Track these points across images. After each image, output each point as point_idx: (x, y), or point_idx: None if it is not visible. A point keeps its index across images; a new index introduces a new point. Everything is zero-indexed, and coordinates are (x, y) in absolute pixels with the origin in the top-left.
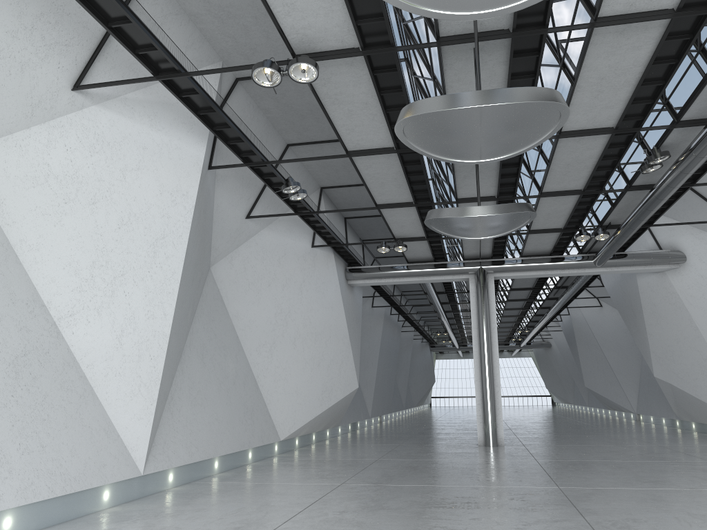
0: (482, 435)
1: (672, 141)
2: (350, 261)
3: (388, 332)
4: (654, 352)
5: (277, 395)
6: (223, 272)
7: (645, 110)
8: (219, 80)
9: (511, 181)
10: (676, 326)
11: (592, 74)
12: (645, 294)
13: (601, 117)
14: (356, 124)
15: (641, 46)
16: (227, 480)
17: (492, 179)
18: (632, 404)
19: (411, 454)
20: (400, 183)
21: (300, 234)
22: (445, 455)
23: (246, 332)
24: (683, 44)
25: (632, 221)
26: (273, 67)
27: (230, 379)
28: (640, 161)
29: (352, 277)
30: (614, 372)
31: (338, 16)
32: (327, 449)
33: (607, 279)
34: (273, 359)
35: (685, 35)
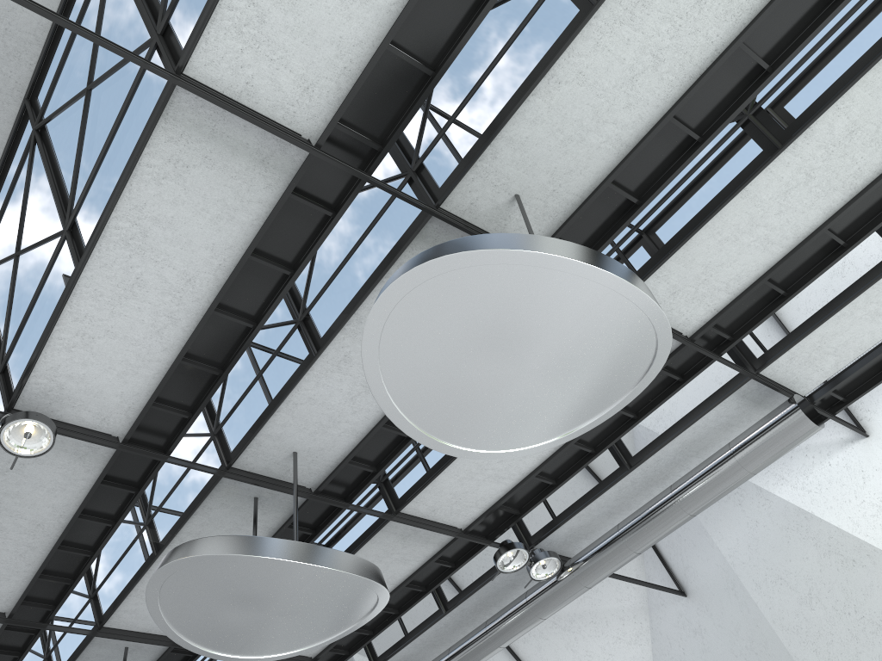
0: None
1: None
2: None
3: None
4: None
5: None
6: None
7: (356, 642)
8: None
9: None
10: None
11: None
12: None
13: None
14: None
15: (409, 560)
16: None
17: None
18: None
19: None
20: None
21: None
22: None
23: None
24: (440, 571)
25: None
26: None
27: None
28: None
29: None
30: None
31: (136, 383)
32: None
33: None
34: None
35: (449, 562)
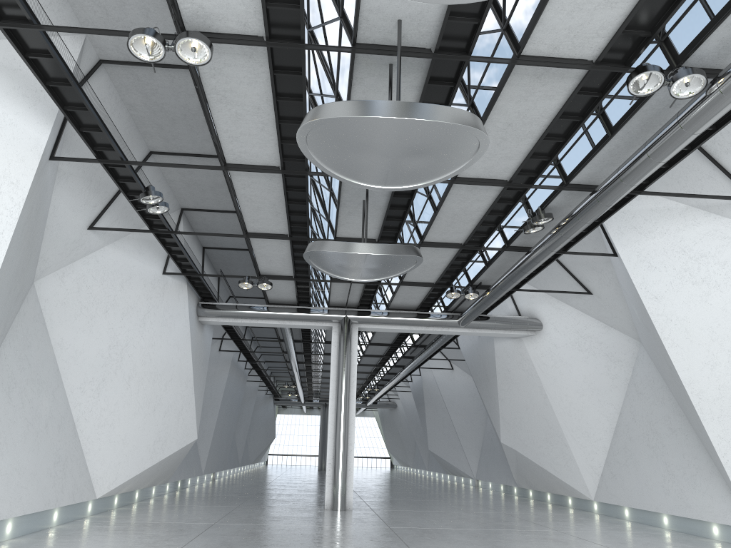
0: (330, 498)
1: (557, 204)
2: (204, 296)
3: (233, 380)
4: (503, 418)
5: (99, 444)
6: (50, 290)
7: (540, 167)
8: (78, 56)
9: (395, 225)
10: (527, 393)
11: (501, 118)
12: (500, 359)
13: (498, 168)
14: (242, 132)
15: (553, 96)
16: None
17: (377, 220)
18: (473, 469)
19: (252, 518)
20: (278, 211)
21: (151, 257)
22: (291, 520)
23: (70, 365)
24: (590, 102)
25: (505, 282)
26: (157, 37)
27: (42, 420)
28: (522, 222)
29: (205, 313)
30: (458, 436)
31: None
32: (153, 510)
33: (464, 341)
34: (99, 399)
35: (595, 92)
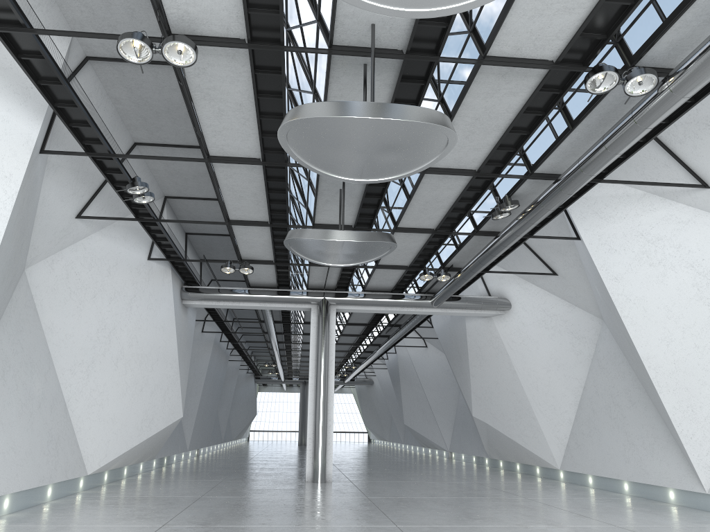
0: (311, 471)
1: (523, 191)
2: (188, 280)
3: (216, 359)
4: (474, 393)
5: (89, 423)
6: (40, 277)
7: (507, 157)
8: (66, 53)
9: (371, 212)
10: (497, 369)
11: (469, 113)
12: (471, 337)
13: (467, 158)
14: (225, 127)
15: (517, 93)
16: (20, 523)
17: (353, 208)
18: (446, 442)
19: (237, 491)
20: (259, 200)
21: (137, 243)
22: (274, 492)
23: (61, 348)
24: (552, 98)
25: (475, 264)
26: (145, 41)
27: (36, 401)
28: (490, 208)
29: (188, 296)
30: (432, 410)
31: None
32: (141, 485)
33: (437, 320)
34: (89, 380)
35: (556, 89)
